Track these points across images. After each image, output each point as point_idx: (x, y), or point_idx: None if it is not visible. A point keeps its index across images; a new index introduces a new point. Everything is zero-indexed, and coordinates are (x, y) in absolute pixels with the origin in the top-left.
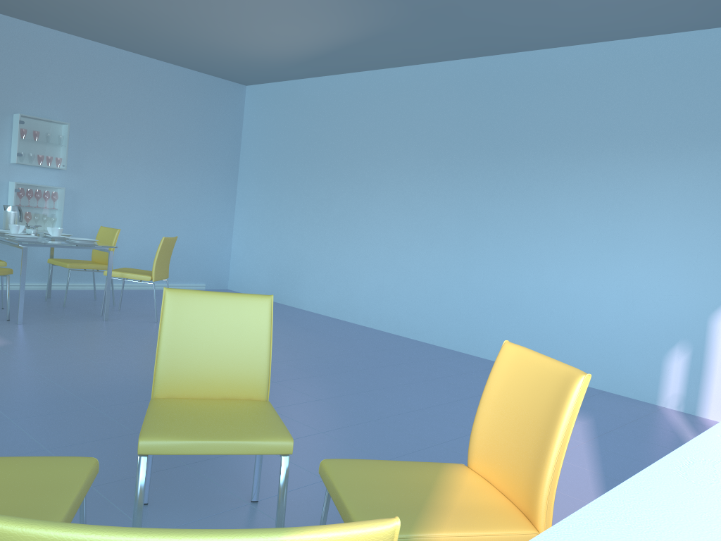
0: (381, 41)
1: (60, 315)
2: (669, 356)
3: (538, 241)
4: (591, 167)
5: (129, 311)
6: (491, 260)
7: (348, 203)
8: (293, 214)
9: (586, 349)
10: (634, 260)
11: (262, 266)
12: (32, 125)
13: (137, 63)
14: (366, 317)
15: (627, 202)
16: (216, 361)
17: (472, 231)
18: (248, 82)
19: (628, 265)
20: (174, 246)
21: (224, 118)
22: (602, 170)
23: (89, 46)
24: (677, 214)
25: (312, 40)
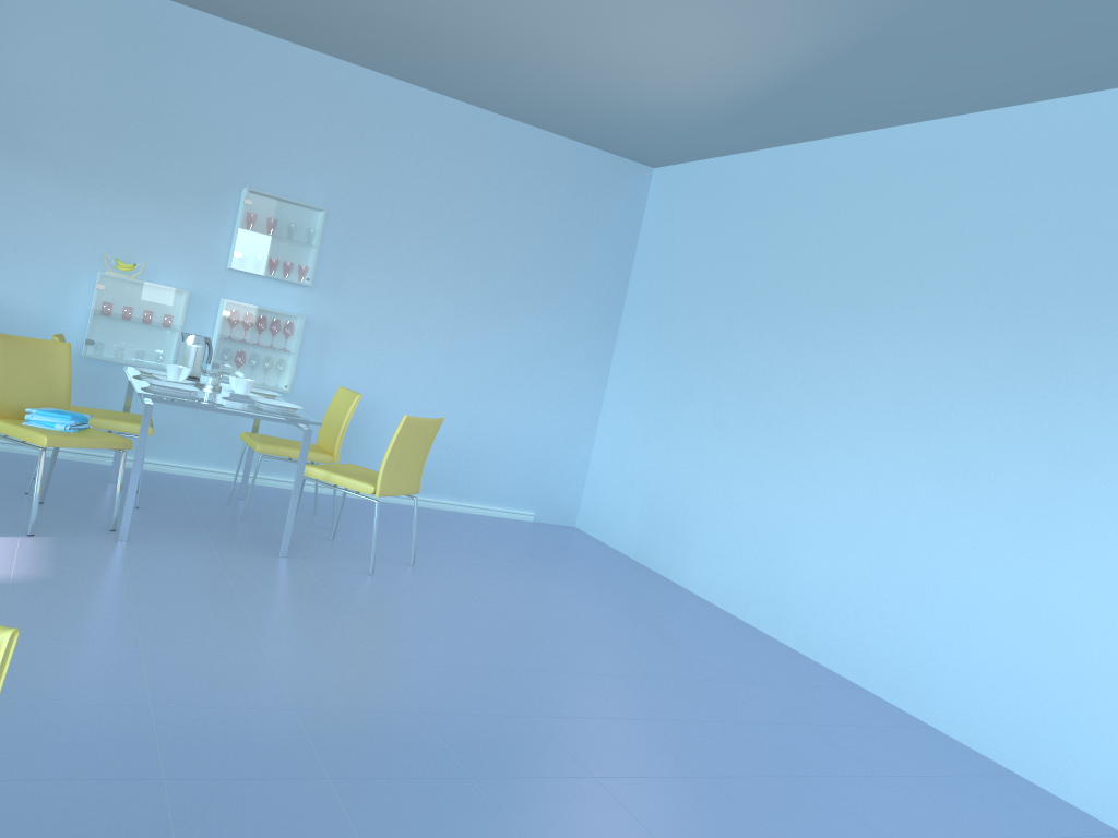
0: (889, 52)
1: (214, 535)
2: None
3: None
4: None
5: (349, 543)
6: (1102, 558)
7: (796, 391)
8: (697, 404)
9: None
10: None
11: (634, 495)
12: (264, 207)
13: (460, 118)
14: (801, 632)
15: None
16: None
17: (1060, 482)
18: (654, 159)
19: None
20: (487, 439)
21: (606, 223)
22: None
23: (382, 85)
24: None
25: (745, 56)
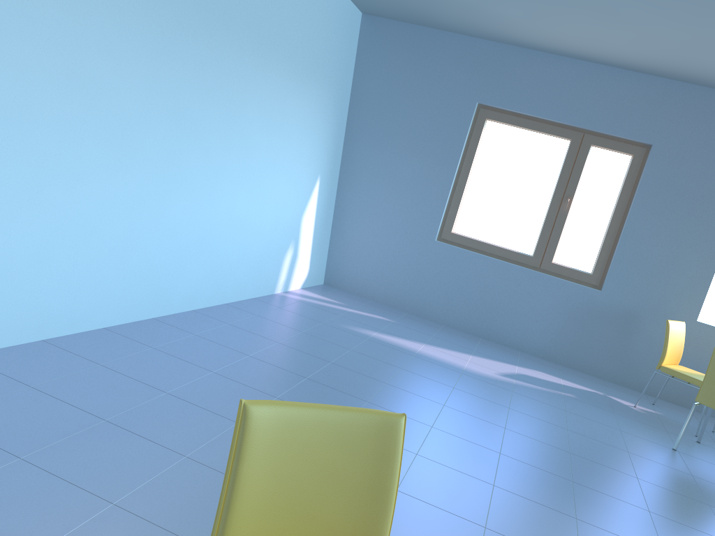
0: None
1: None
2: (286, 254)
3: (235, 161)
4: (267, 77)
5: None
6: (194, 186)
7: None
8: None
9: (249, 266)
10: (280, 178)
11: None
12: None
13: None
14: None
15: (281, 121)
16: None
17: (180, 144)
18: None
19: (277, 183)
20: None
21: None
22: (272, 83)
23: None
24: (298, 136)
25: None
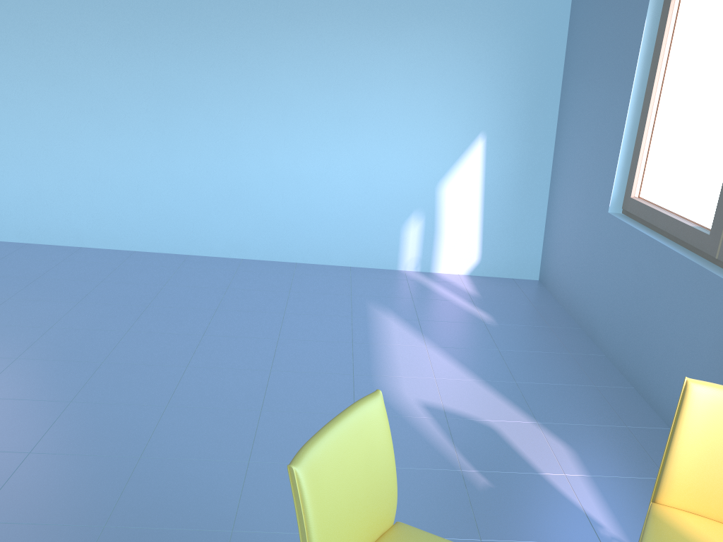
0: None
1: None
2: (406, 226)
3: (260, 121)
4: (309, 33)
5: None
6: (202, 145)
7: None
8: None
9: (327, 230)
10: (365, 136)
11: None
12: None
13: None
14: (19, 230)
15: (352, 75)
16: (357, 519)
17: (169, 110)
18: None
19: (360, 142)
20: None
21: None
22: (321, 38)
23: None
24: (401, 88)
25: None
